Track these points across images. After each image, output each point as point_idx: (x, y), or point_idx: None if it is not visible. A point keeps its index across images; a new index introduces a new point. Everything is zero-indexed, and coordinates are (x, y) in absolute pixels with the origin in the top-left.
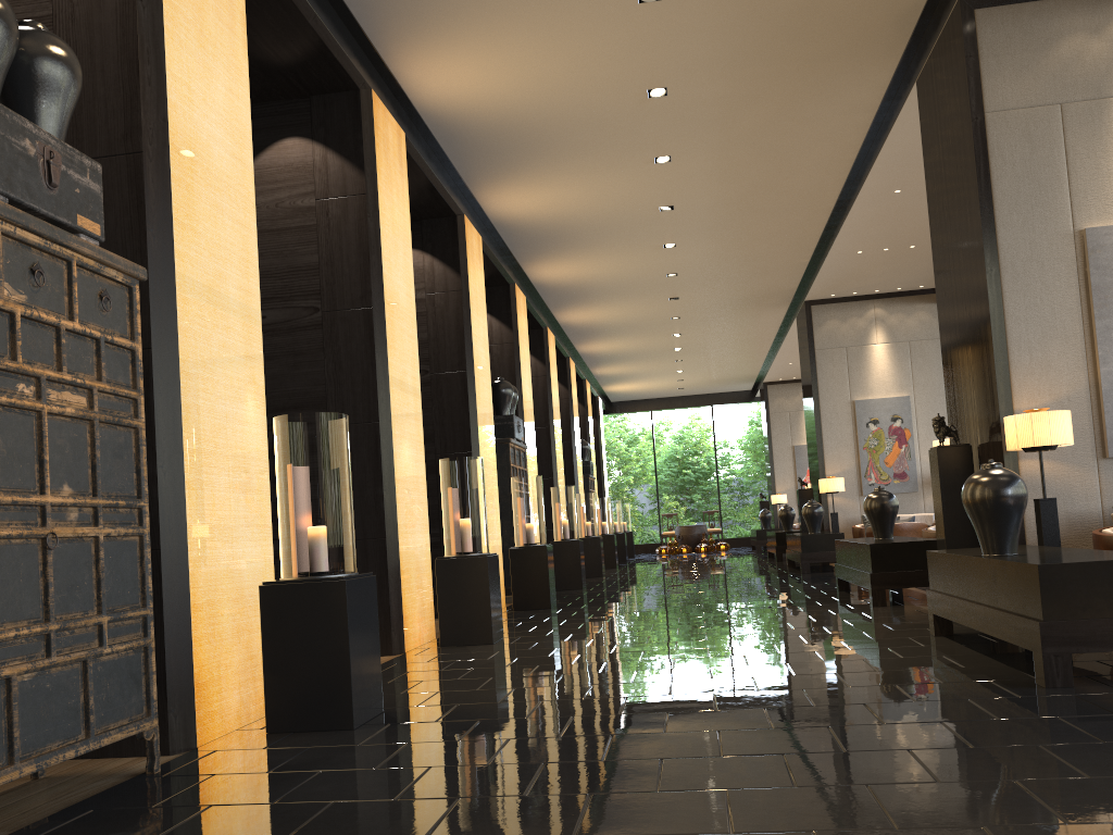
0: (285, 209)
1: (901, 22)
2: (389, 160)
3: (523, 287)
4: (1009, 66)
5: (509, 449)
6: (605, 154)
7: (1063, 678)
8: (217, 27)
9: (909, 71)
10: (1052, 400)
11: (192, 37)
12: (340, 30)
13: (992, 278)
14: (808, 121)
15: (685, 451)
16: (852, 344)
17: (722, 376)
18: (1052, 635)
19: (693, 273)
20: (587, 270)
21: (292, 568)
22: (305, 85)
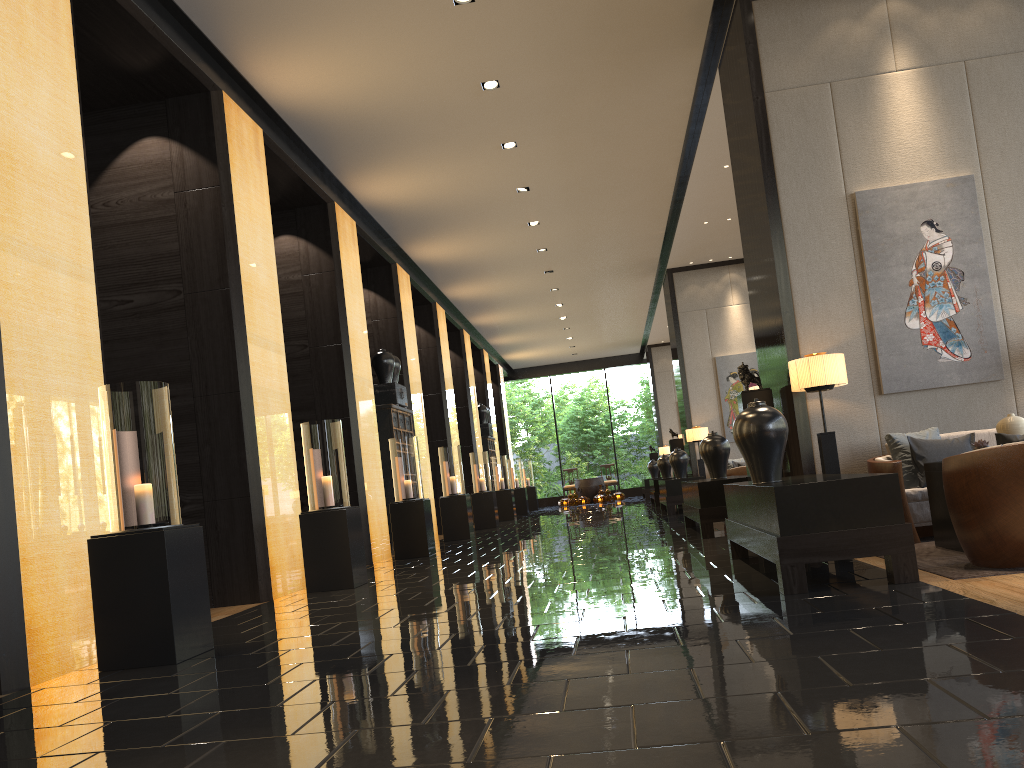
0: (147, 202)
1: (696, 14)
2: (244, 154)
3: (406, 266)
4: (784, 51)
5: (391, 414)
6: (456, 143)
7: (799, 586)
8: (40, 39)
9: (713, 58)
10: (833, 345)
11: (10, 49)
12: (184, 38)
13: (777, 240)
14: (633, 106)
15: (585, 411)
16: (711, 306)
17: (610, 341)
18: (788, 548)
19: (562, 247)
20: (463, 248)
21: (118, 522)
22: (159, 89)
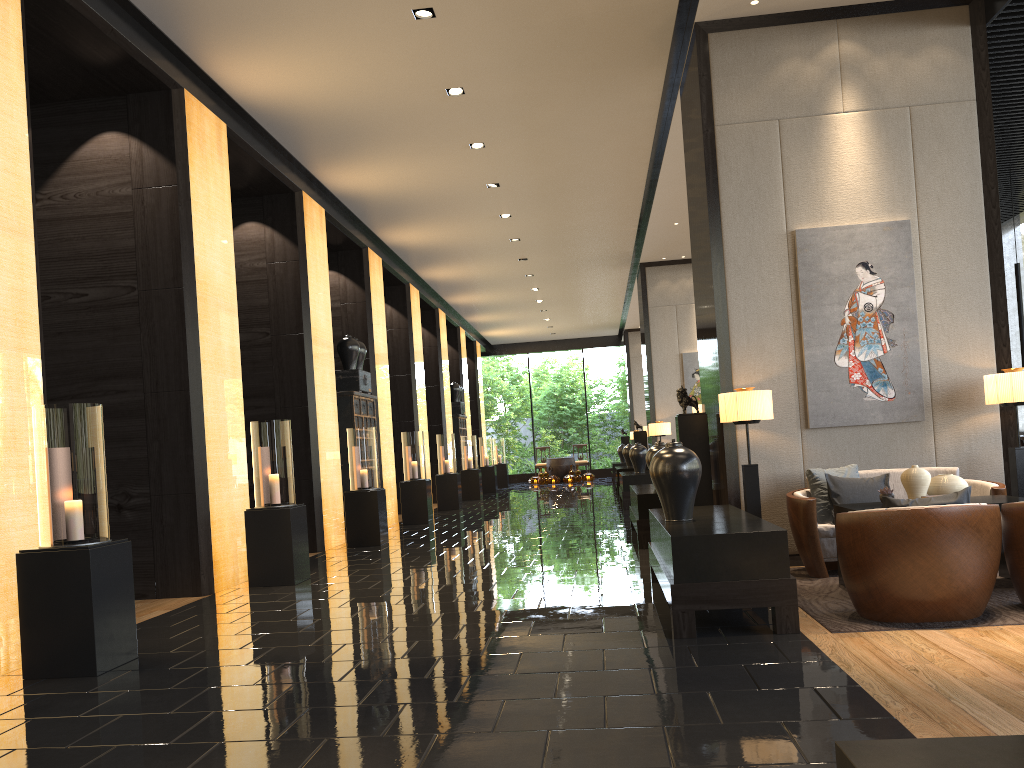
0: (104, 197)
1: (658, 38)
2: (205, 151)
3: (378, 250)
4: (736, 85)
5: (352, 401)
6: (423, 141)
7: (688, 631)
8: None
9: (676, 77)
10: (765, 378)
11: None
12: (144, 39)
13: (718, 272)
14: (599, 116)
15: (562, 389)
16: (681, 302)
17: (587, 324)
18: (681, 595)
19: (535, 238)
20: (436, 235)
21: (46, 538)
22: (120, 85)
